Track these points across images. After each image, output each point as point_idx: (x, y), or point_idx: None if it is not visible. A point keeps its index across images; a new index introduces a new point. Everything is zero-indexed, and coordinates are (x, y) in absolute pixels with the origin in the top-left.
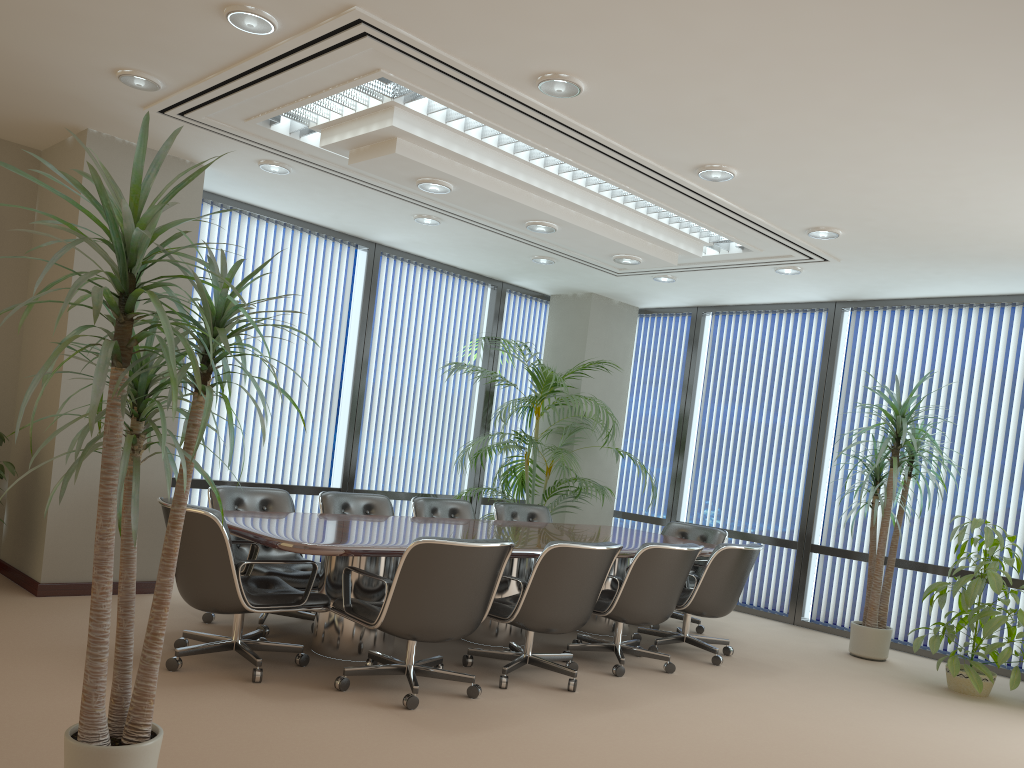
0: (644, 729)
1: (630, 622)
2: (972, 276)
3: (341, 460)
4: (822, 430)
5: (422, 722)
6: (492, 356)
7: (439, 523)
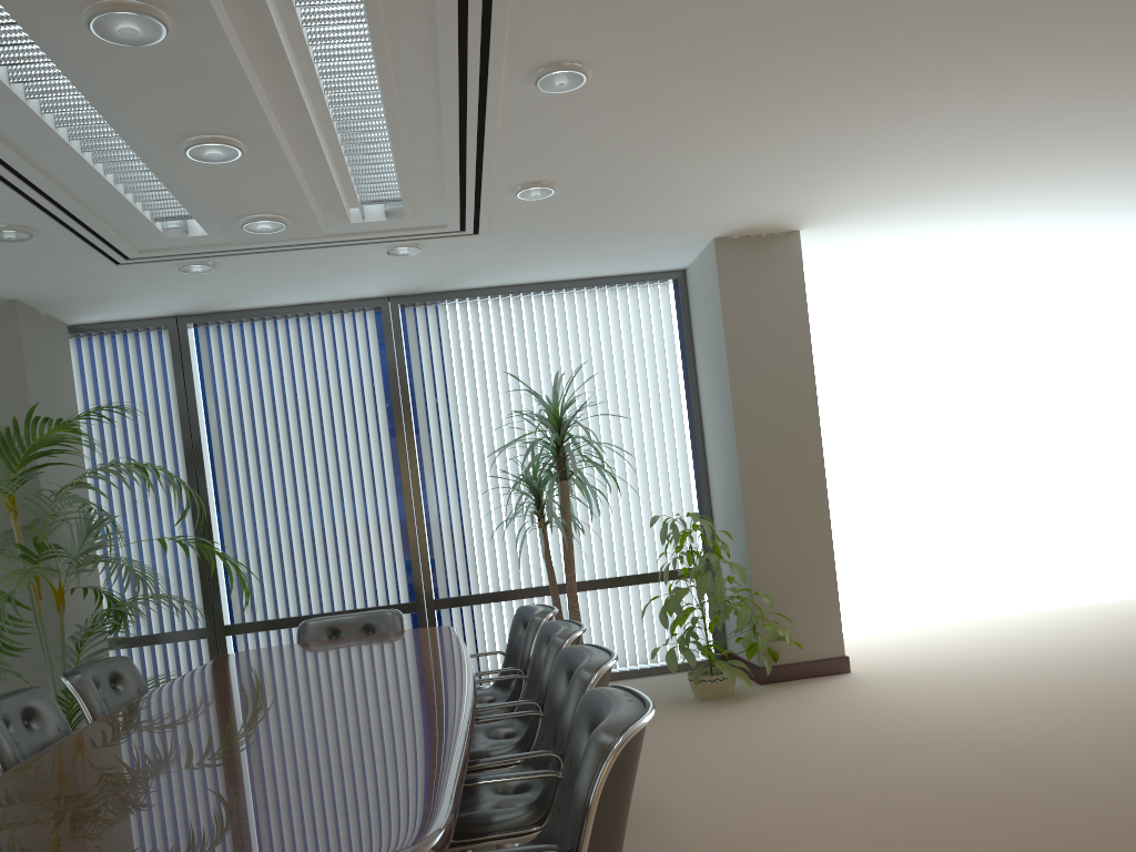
0: None
1: None
2: (588, 255)
3: None
4: (412, 458)
5: None
6: None
7: (163, 732)
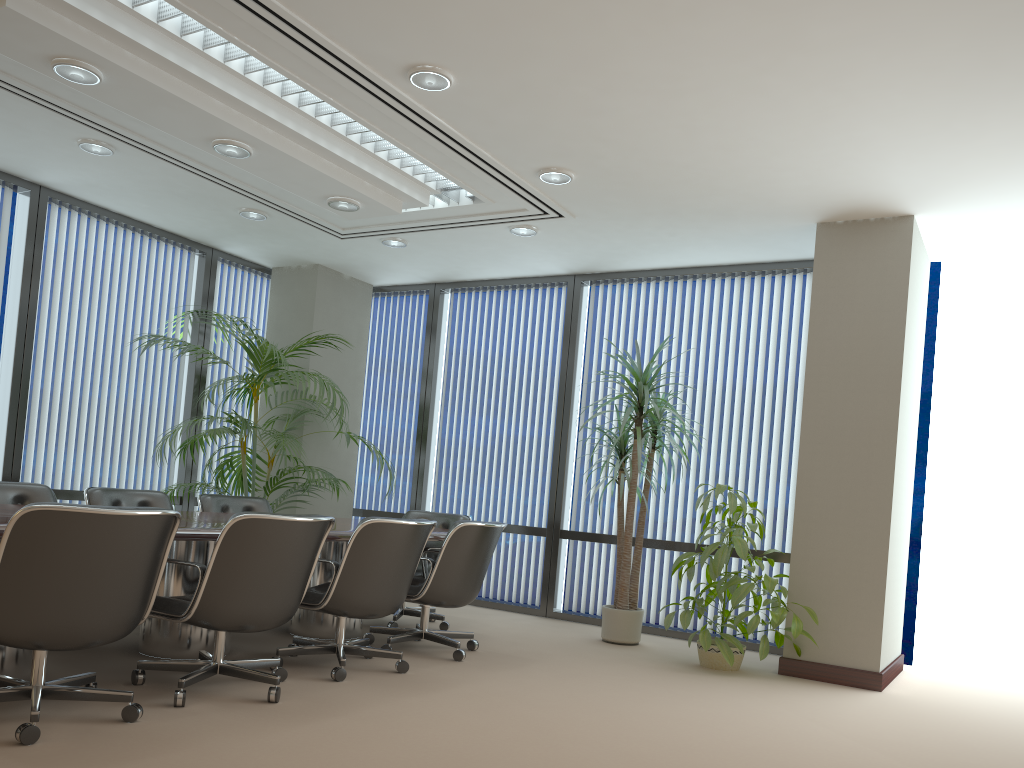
0: (359, 738)
1: (351, 615)
2: (704, 239)
3: (0, 451)
4: (567, 409)
5: (38, 760)
6: (203, 333)
7: None
